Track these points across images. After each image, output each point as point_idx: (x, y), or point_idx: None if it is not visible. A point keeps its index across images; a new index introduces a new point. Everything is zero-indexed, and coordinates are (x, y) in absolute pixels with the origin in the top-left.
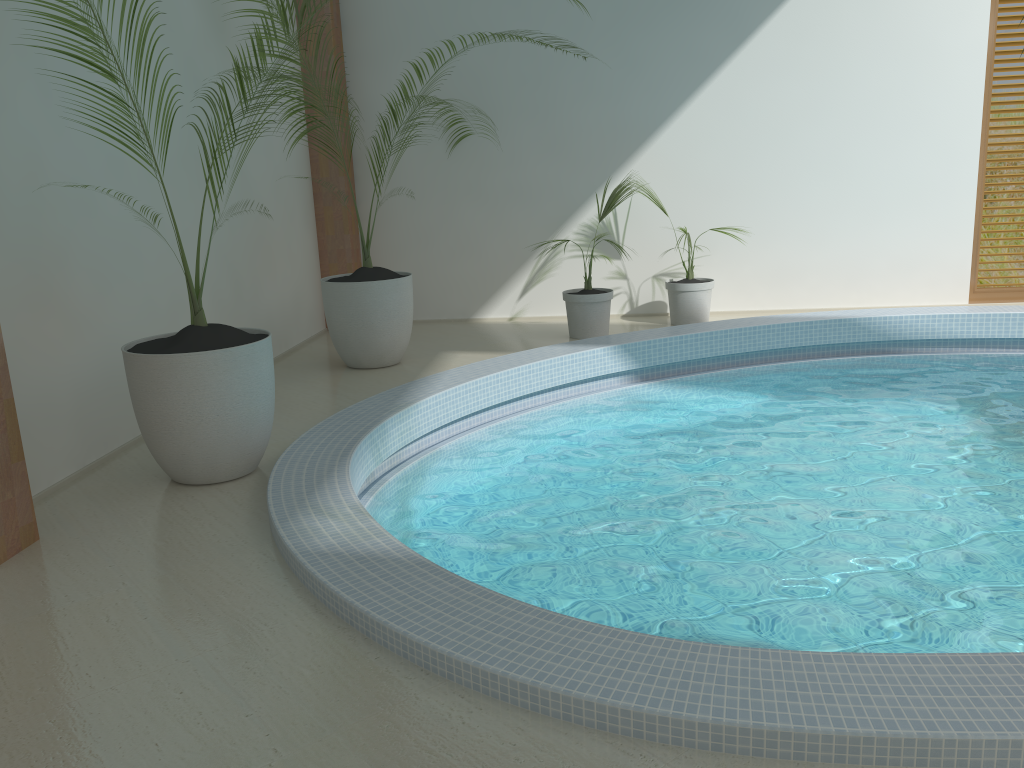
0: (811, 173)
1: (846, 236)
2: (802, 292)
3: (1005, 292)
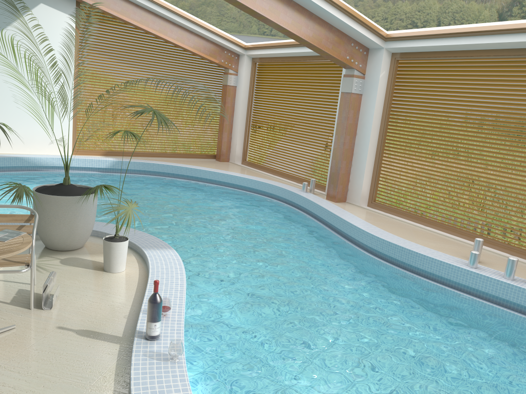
0: (9, 101)
1: (24, 127)
2: (7, 147)
3: (86, 152)
